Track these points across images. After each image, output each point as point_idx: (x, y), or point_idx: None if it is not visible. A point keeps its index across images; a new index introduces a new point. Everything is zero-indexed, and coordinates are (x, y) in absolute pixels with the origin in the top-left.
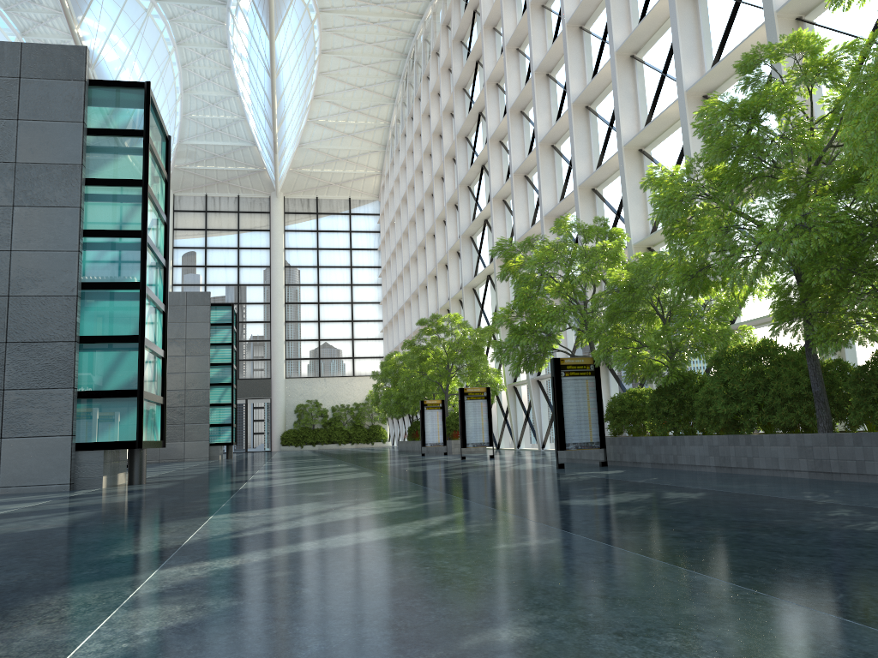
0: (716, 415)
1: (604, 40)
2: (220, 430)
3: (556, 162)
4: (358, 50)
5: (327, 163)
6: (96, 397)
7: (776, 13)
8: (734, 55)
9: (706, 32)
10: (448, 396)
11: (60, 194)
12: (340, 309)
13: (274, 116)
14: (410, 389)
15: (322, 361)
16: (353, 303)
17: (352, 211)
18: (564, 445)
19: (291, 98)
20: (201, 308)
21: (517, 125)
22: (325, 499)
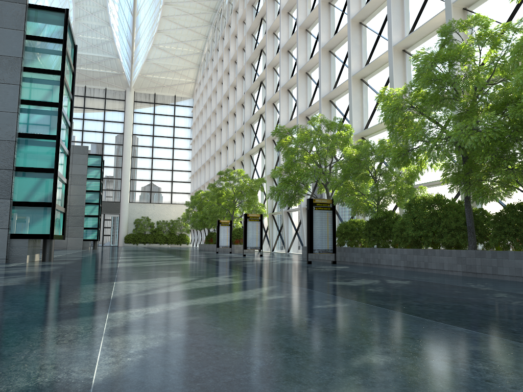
0: (405, 237)
1: (344, 12)
2: (90, 231)
3: (308, 83)
4: (187, 4)
5: (163, 73)
6: (25, 206)
7: (452, 4)
8: (424, 27)
9: (406, 12)
10: (233, 218)
11: (7, 75)
12: (165, 163)
13: (133, 40)
14: (211, 213)
15: (152, 194)
16: (173, 160)
17: (176, 103)
18: (312, 250)
19: (144, 30)
20: (82, 155)
21: (285, 59)
22: (179, 275)
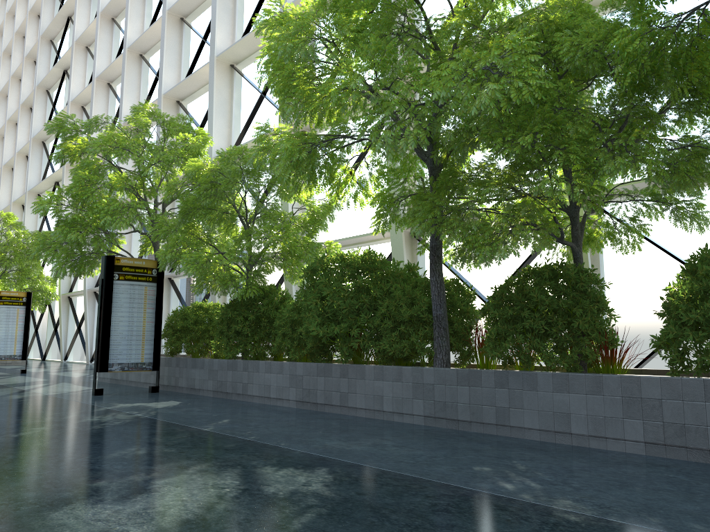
0: (301, 338)
1: None
2: None
3: (143, 72)
4: None
5: None
6: None
7: None
8: None
9: None
10: None
11: None
12: None
13: None
14: None
15: None
16: None
17: None
18: (107, 365)
19: None
20: None
21: (107, 31)
22: None
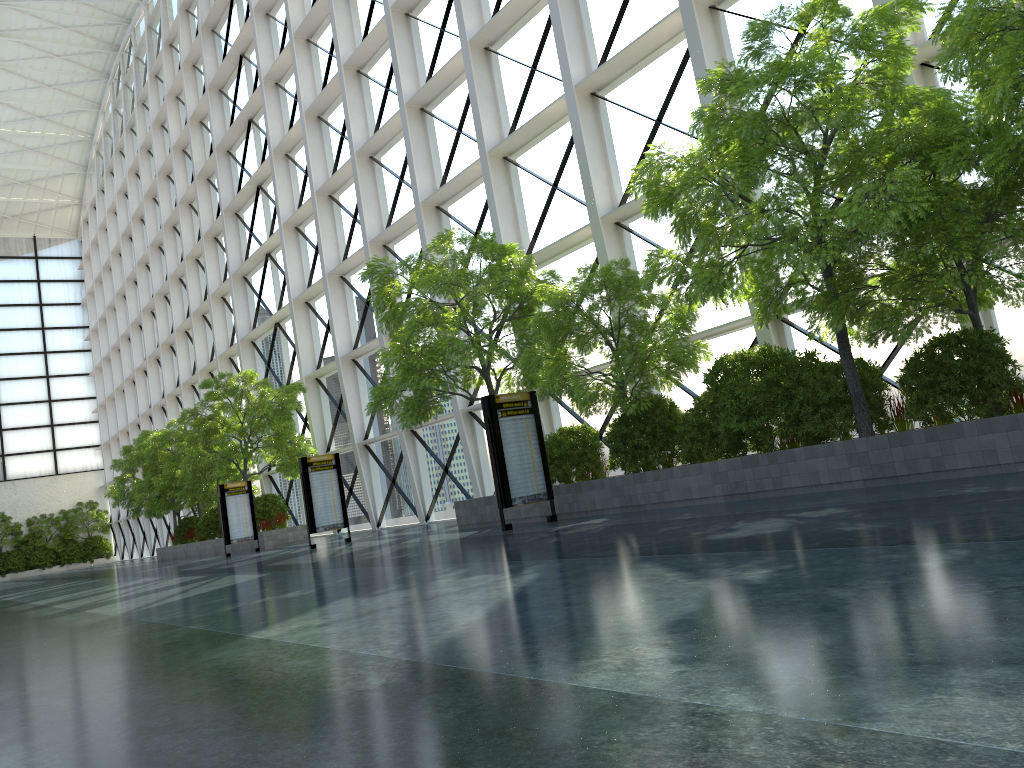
0: (711, 439)
1: (445, 30)
2: None
3: (377, 177)
4: (48, 34)
5: (0, 188)
6: None
7: None
8: (637, 45)
9: (586, 21)
10: (248, 476)
11: None
12: (31, 386)
13: None
14: (198, 472)
15: (8, 459)
16: (50, 377)
17: (40, 253)
18: (510, 500)
19: None
20: None
21: (315, 133)
22: (336, 595)
